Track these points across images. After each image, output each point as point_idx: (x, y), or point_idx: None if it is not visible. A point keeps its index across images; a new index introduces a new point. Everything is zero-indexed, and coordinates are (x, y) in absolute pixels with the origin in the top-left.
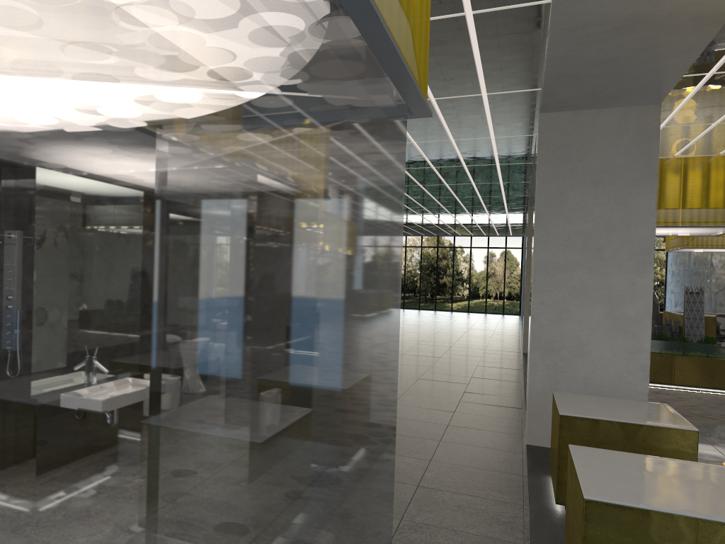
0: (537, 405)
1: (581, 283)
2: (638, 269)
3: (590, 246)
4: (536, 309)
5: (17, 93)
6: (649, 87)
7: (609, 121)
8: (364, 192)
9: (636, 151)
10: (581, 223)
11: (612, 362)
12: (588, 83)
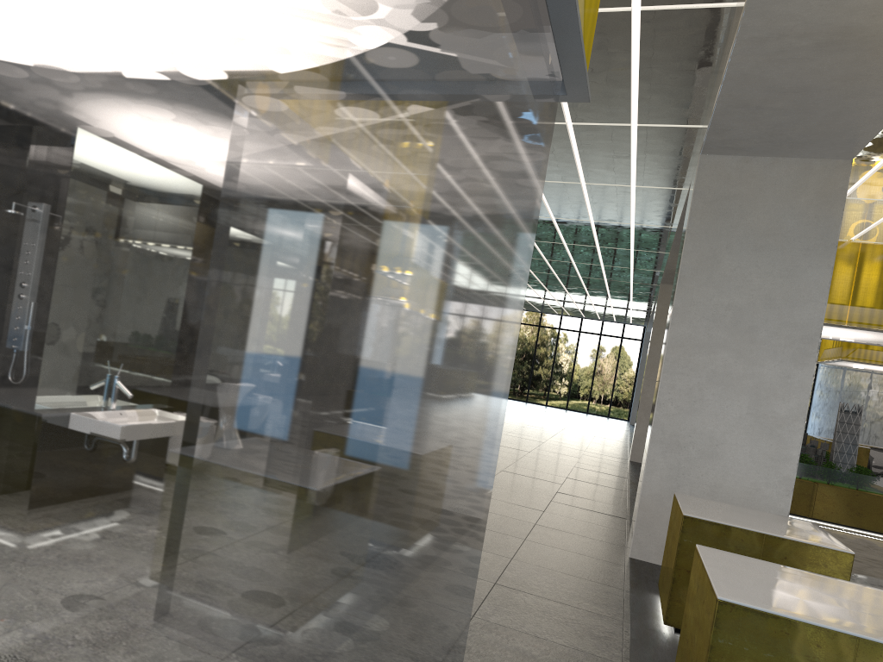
0: (649, 511)
1: (724, 368)
2: (797, 359)
3: (741, 325)
4: (664, 393)
5: (52, 77)
6: (843, 134)
7: (785, 174)
8: (457, 252)
9: (814, 215)
10: (734, 295)
11: (750, 469)
12: (768, 119)
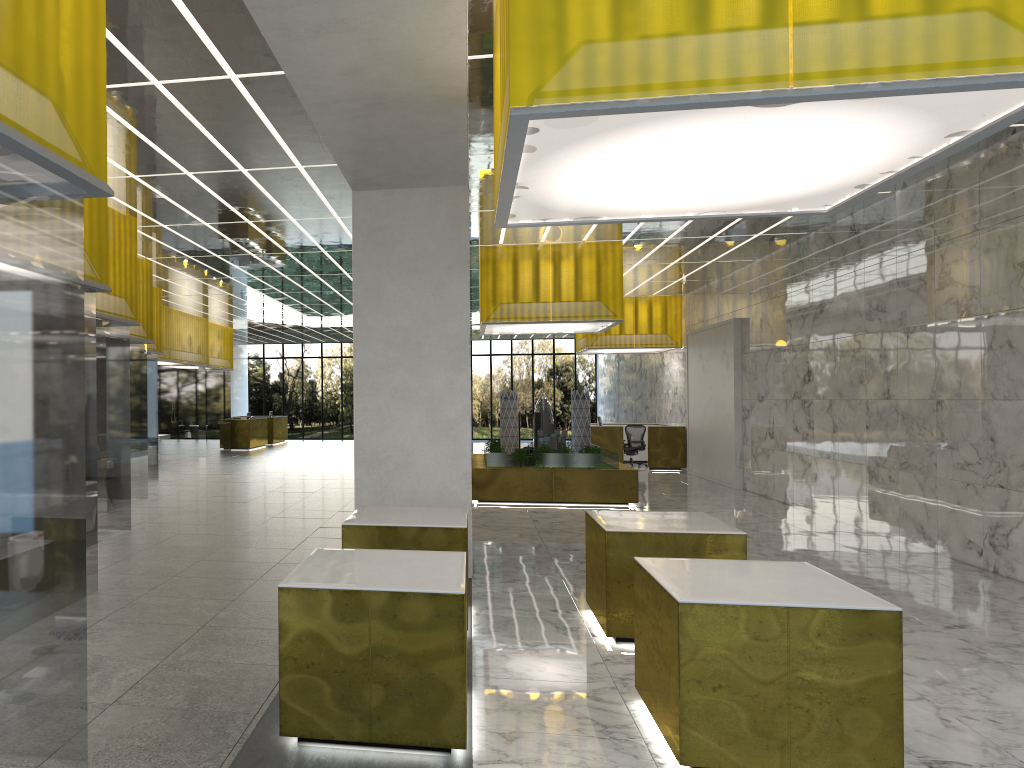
0: None
1: (403, 384)
2: (456, 366)
3: (410, 342)
4: (359, 416)
5: None
6: (444, 167)
7: (421, 202)
8: None
9: (449, 237)
10: (400, 316)
11: (436, 471)
12: (380, 161)
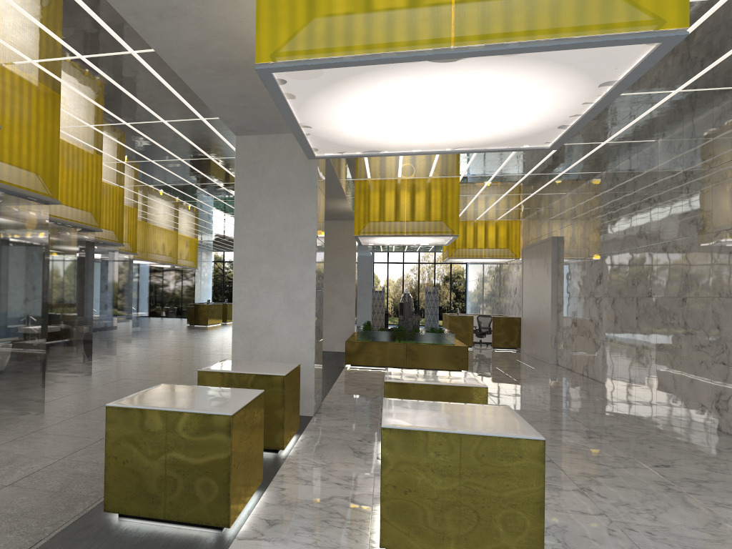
0: None
1: (267, 275)
2: (306, 262)
3: (273, 244)
4: (236, 296)
5: None
6: None
7: (284, 144)
8: None
9: (303, 169)
10: (267, 226)
11: (290, 337)
12: (246, 113)
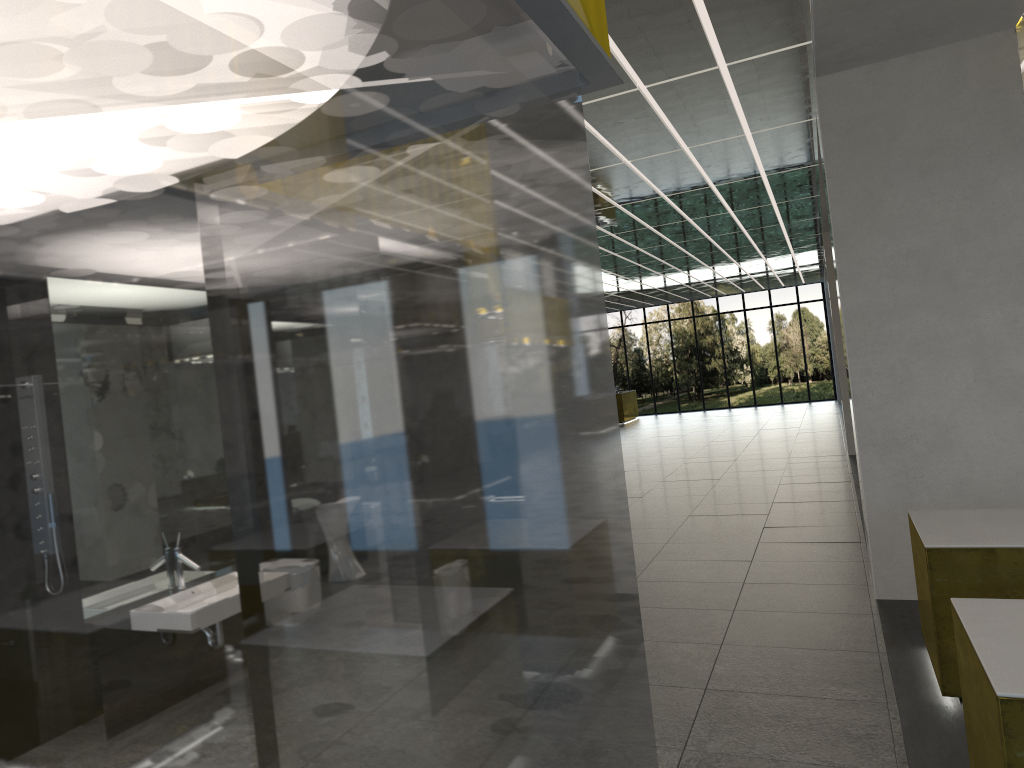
0: (884, 535)
1: (927, 332)
2: (1021, 295)
3: (933, 272)
4: (858, 383)
5: (71, 196)
6: (992, 1)
7: (932, 70)
8: (575, 255)
9: (986, 110)
10: (912, 237)
11: (1001, 450)
12: (887, 13)
